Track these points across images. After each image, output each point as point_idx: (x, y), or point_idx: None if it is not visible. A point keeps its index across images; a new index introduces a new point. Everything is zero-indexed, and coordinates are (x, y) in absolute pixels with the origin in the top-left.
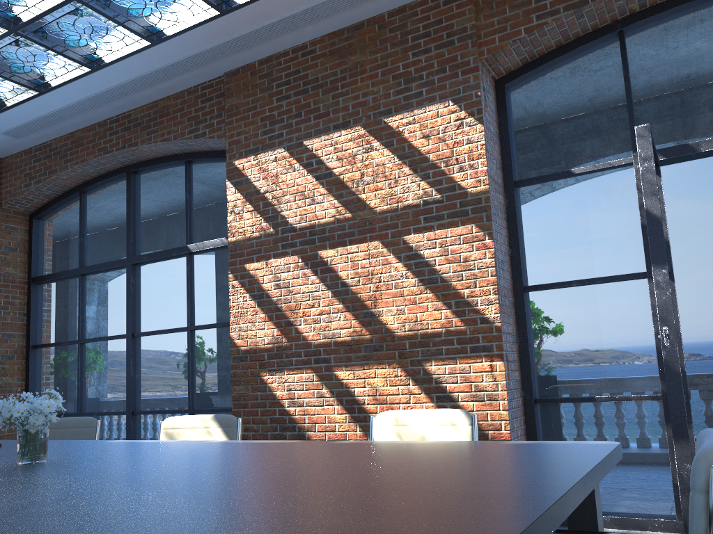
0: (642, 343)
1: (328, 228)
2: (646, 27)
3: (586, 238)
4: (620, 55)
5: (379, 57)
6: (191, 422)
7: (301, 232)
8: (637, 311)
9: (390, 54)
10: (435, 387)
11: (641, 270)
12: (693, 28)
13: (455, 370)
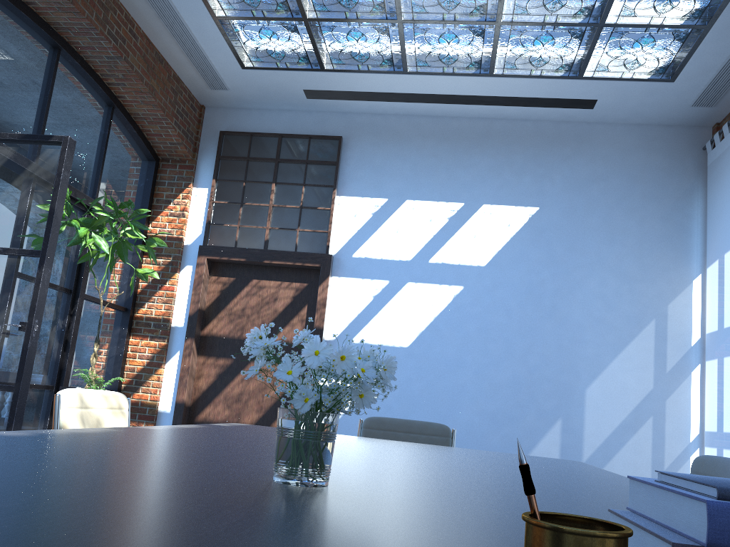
0: None
1: None
2: None
3: None
4: None
5: None
6: None
7: None
8: None
9: None
10: None
11: None
12: (18, 39)
13: None
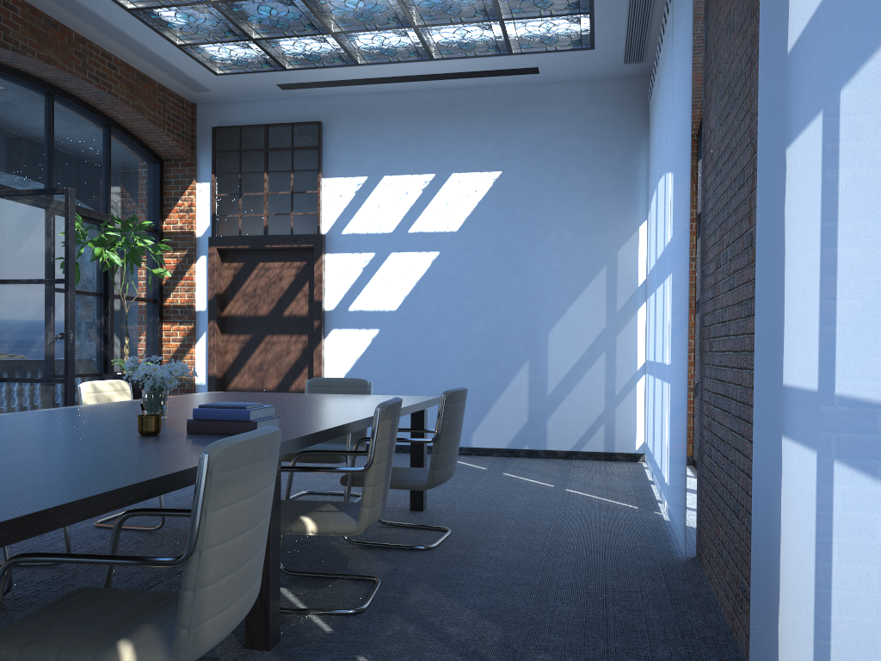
0: None
1: None
2: None
3: None
4: None
5: None
6: None
7: None
8: None
9: None
10: None
11: None
12: (17, 98)
13: None
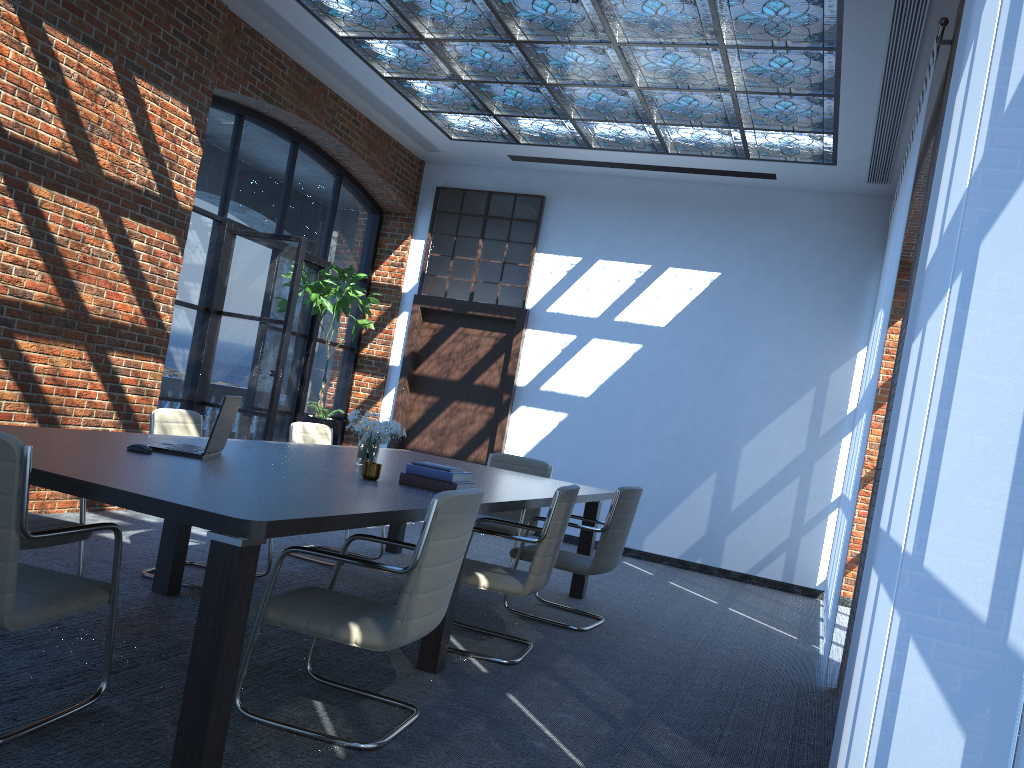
0: (188, 359)
1: (49, 160)
2: (251, 122)
3: (182, 266)
4: (236, 131)
5: (147, 1)
6: (175, 416)
7: (12, 144)
8: (192, 334)
9: (157, 10)
10: (111, 377)
11: (202, 305)
12: (268, 145)
13: (130, 364)
